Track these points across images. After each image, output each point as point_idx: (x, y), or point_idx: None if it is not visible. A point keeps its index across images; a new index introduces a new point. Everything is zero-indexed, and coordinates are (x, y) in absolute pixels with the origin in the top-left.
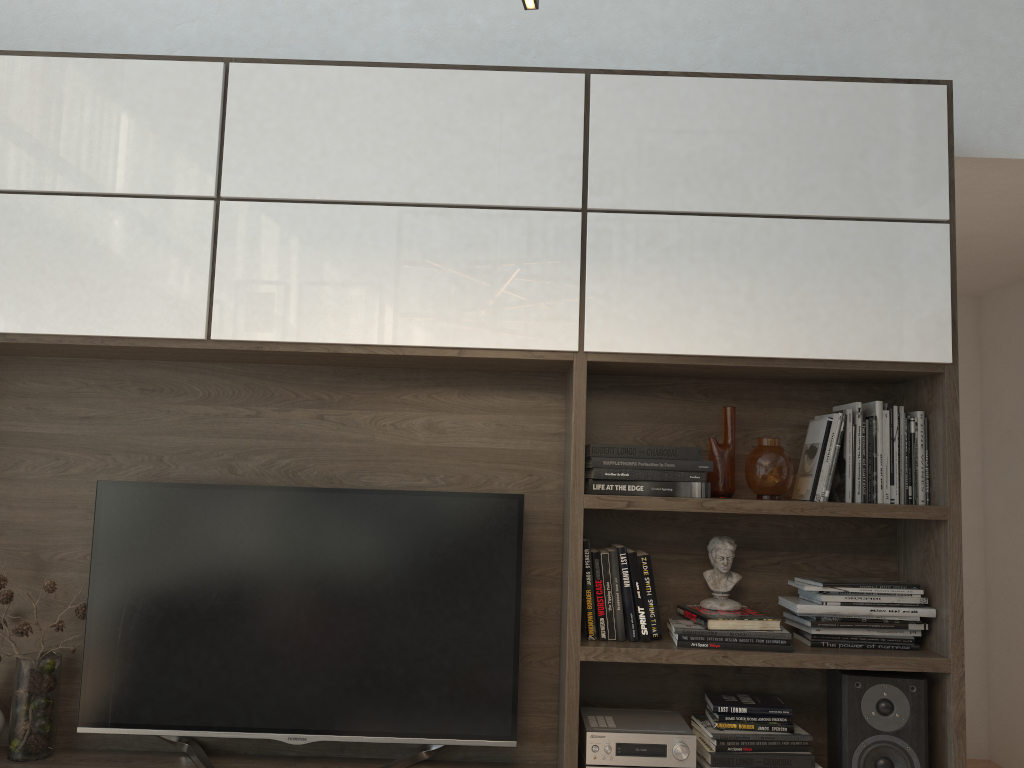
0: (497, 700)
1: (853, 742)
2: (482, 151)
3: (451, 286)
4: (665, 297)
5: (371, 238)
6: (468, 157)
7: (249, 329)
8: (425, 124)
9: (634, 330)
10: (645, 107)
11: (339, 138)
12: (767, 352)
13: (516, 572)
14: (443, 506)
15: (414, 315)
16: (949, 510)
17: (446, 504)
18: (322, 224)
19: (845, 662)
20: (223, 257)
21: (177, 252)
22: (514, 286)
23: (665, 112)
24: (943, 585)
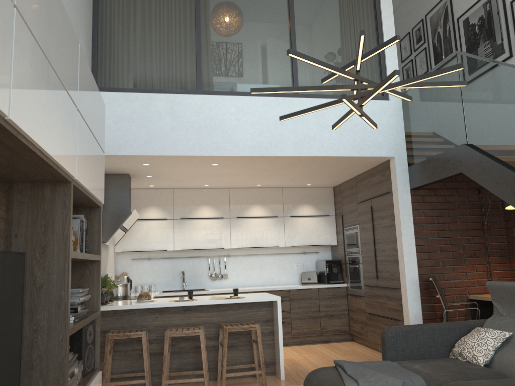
0: (16, 380)
1: (85, 351)
2: (66, 58)
3: (61, 129)
4: (84, 160)
5: (49, 84)
6: (64, 58)
7: (21, 119)
8: (59, 28)
9: (81, 173)
10: (84, 70)
11: (44, 9)
12: (92, 191)
13: (22, 299)
14: (7, 261)
15: (55, 140)
16: (100, 257)
17: (8, 259)
18: (39, 62)
19: (93, 317)
20: (15, 55)
21: (1, 33)
22: (69, 138)
23: (86, 76)
24: (95, 285)
